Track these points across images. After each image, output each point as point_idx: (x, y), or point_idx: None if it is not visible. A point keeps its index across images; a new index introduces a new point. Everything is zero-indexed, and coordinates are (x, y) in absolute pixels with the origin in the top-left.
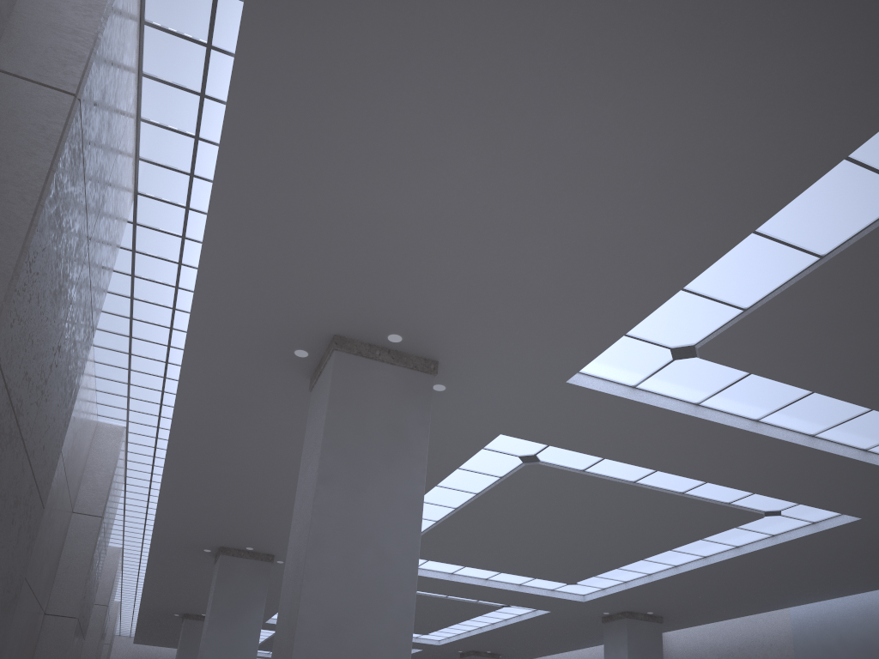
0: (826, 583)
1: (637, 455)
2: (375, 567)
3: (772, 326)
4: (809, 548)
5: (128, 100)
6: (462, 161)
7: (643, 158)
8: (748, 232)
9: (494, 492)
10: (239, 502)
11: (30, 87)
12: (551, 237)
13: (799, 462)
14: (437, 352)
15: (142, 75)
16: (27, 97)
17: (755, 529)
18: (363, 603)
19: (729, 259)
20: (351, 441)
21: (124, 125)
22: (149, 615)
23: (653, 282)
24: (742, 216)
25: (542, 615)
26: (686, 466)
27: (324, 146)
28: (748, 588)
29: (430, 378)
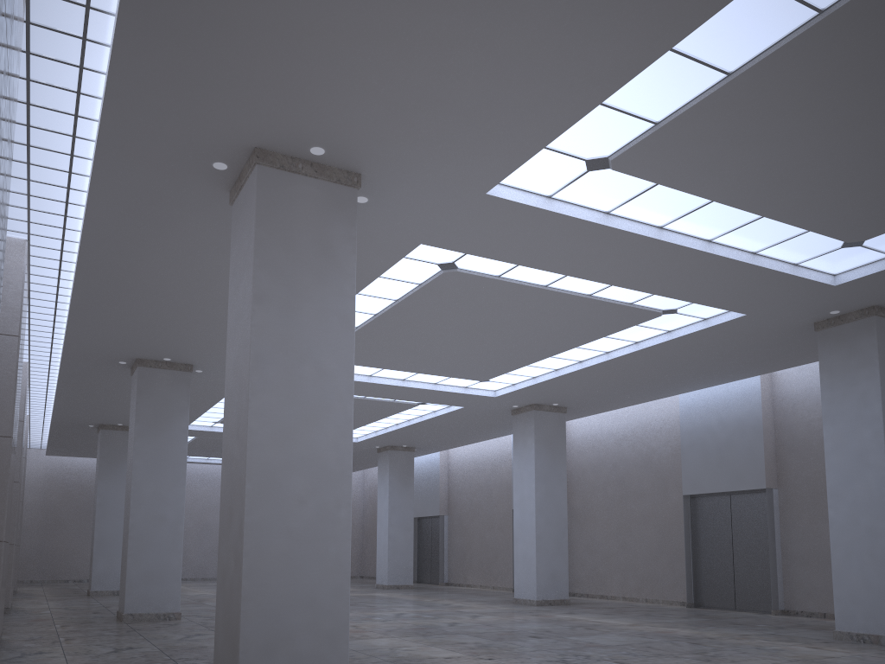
0: (712, 372)
1: (550, 262)
2: (314, 381)
3: (680, 140)
4: (699, 342)
5: None
6: None
7: None
8: (664, 52)
9: (412, 298)
10: (155, 315)
11: None
12: (476, 52)
13: (696, 265)
14: (360, 165)
15: None
16: None
17: (654, 326)
18: (306, 414)
19: (644, 75)
20: (282, 260)
21: None
22: (62, 428)
23: (573, 98)
24: (659, 36)
25: (456, 411)
26: (594, 271)
27: None
28: (644, 379)
29: (354, 192)
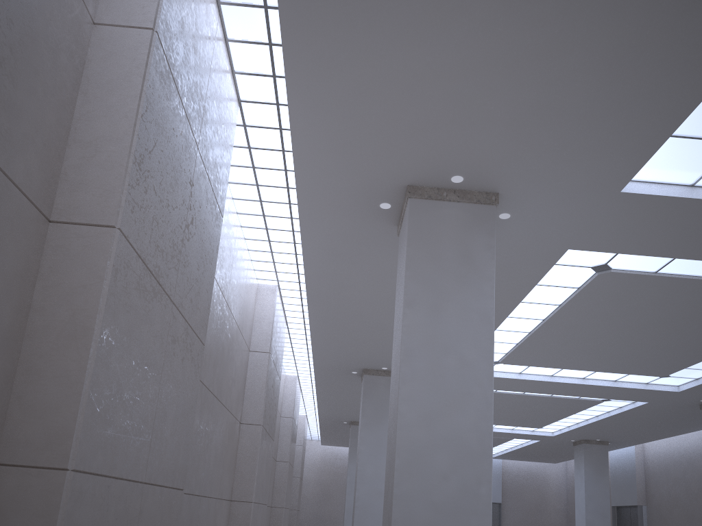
0: None
1: None
2: (457, 370)
3: None
4: None
5: (211, 26)
6: (479, 4)
7: None
8: None
9: (574, 301)
10: (367, 333)
11: (122, 31)
12: (578, 55)
13: None
14: (495, 185)
15: (220, 4)
16: (120, 39)
17: None
18: (449, 399)
19: None
20: (428, 271)
21: (212, 47)
22: (326, 424)
23: (691, 77)
24: None
25: (641, 406)
26: None
27: (360, 23)
28: None
29: (492, 209)
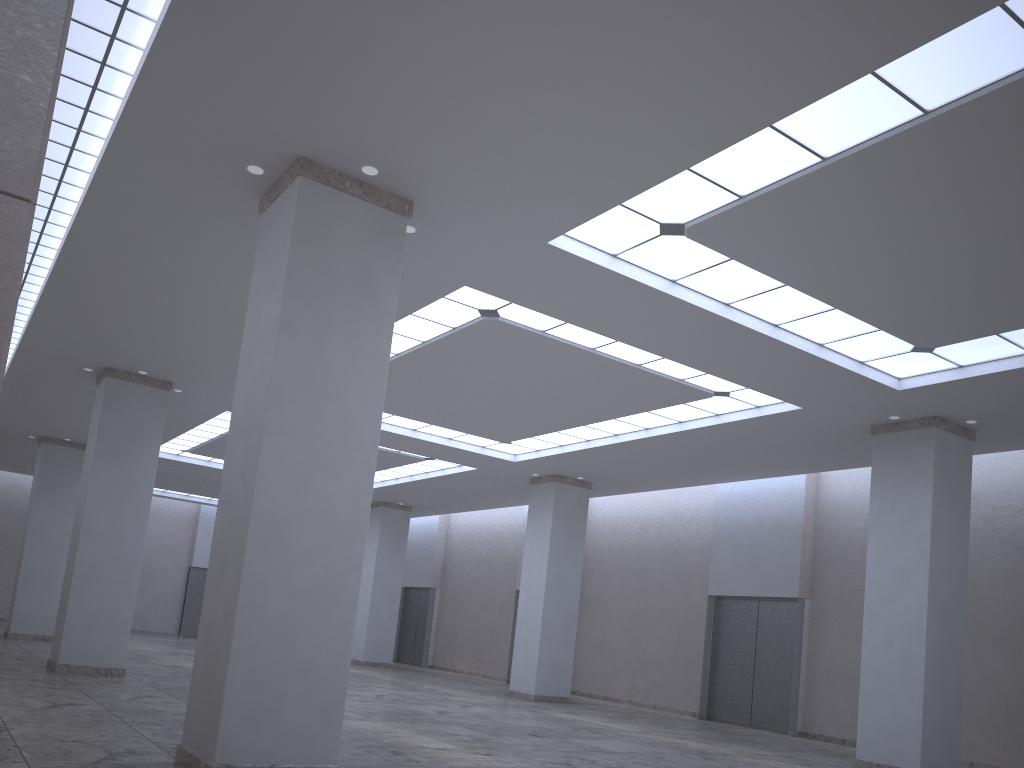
0: (756, 464)
1: (603, 324)
2: (337, 426)
3: (763, 217)
4: (748, 431)
5: None
6: (488, 1)
7: (678, 36)
8: (762, 127)
9: (443, 342)
10: (141, 321)
11: None
12: (566, 96)
13: (758, 349)
14: (414, 192)
15: None
16: None
17: (702, 407)
18: (324, 462)
19: (737, 146)
20: (316, 286)
21: None
22: None
23: (659, 159)
24: (760, 110)
25: (468, 472)
26: (649, 341)
27: None
28: (682, 462)
29: (403, 222)
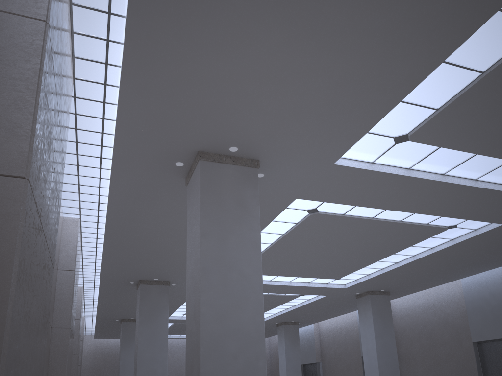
0: (482, 262)
1: (375, 202)
2: (239, 281)
3: (453, 117)
4: (472, 244)
5: (67, 21)
6: (269, 37)
7: (378, 23)
8: (440, 62)
9: (293, 232)
10: (148, 254)
11: (19, 19)
12: (323, 78)
13: (468, 195)
14: (258, 154)
15: (72, 5)
16: (18, 25)
17: (442, 236)
18: (235, 302)
19: (428, 80)
20: (216, 212)
21: (66, 37)
22: (102, 322)
23: (384, 99)
24: (436, 53)
25: (322, 298)
26: (403, 205)
27: (186, 37)
28: (438, 270)
29: (256, 170)
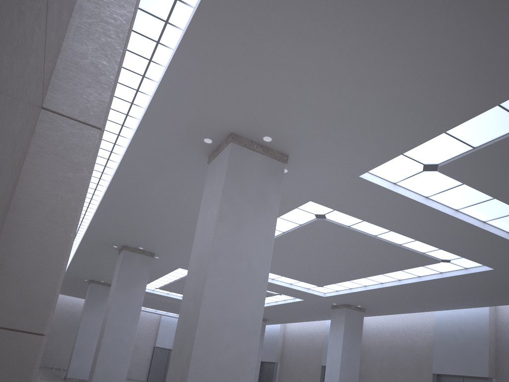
0: (461, 300)
1: (384, 221)
2: (246, 272)
3: (486, 159)
4: (459, 281)
5: None
6: (344, 39)
7: (453, 52)
8: (496, 104)
9: (293, 232)
10: (142, 221)
11: None
12: (381, 92)
13: (472, 235)
14: (289, 150)
15: None
16: None
17: (433, 268)
18: (238, 292)
19: (476, 118)
20: (237, 198)
21: None
22: (69, 279)
23: (430, 126)
24: (496, 94)
25: (298, 301)
26: (409, 230)
27: (263, 17)
28: (418, 299)
29: (283, 165)
